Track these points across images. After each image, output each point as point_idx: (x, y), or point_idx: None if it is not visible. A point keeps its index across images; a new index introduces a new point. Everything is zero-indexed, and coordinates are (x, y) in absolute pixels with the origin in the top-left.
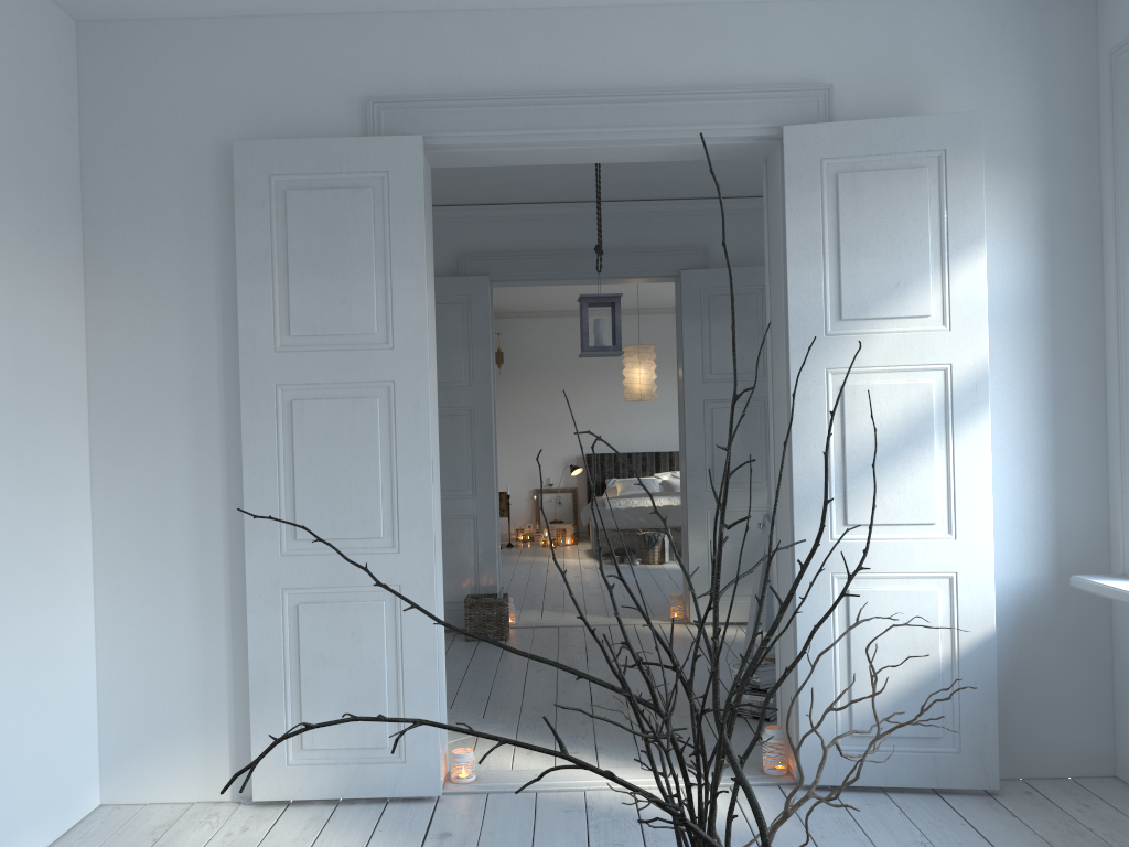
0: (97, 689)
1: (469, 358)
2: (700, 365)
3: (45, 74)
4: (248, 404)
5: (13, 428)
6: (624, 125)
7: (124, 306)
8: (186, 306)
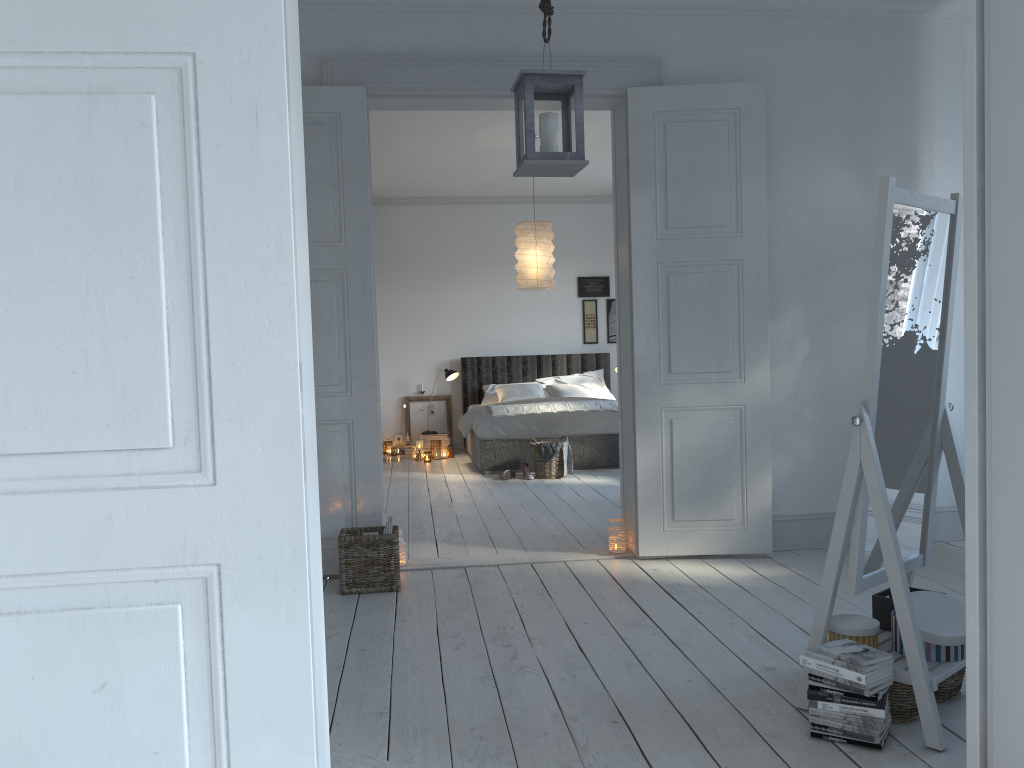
0: None
1: (339, 202)
2: (653, 216)
3: None
4: None
5: None
6: None
7: None
8: None
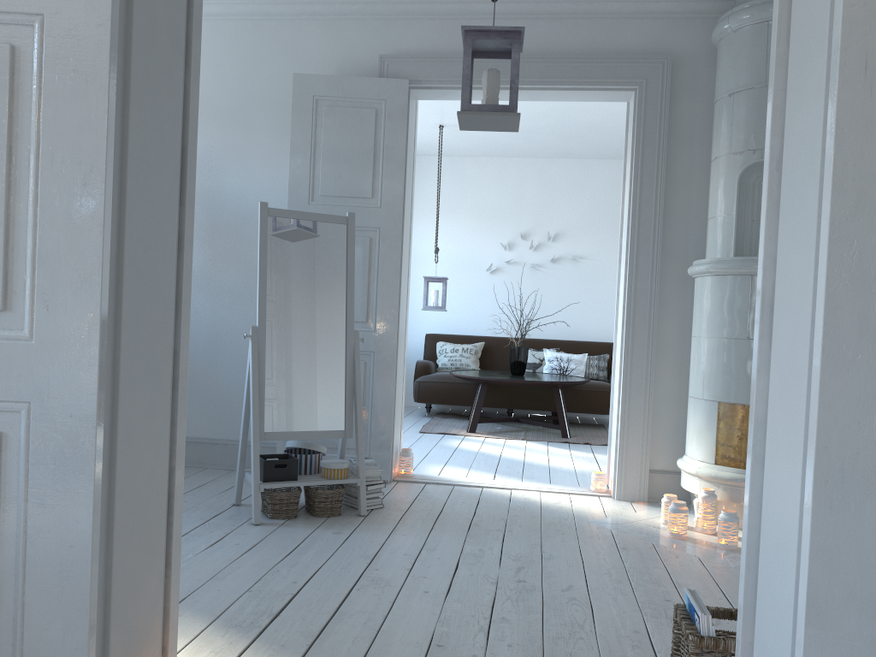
0: None
1: None
2: None
3: None
4: None
5: None
6: None
7: None
8: None
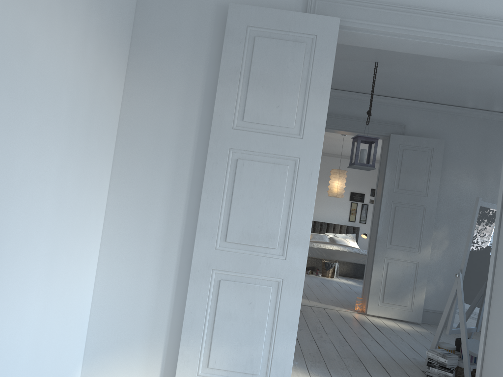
0: (90, 310)
1: None
2: (393, 183)
3: None
4: (211, 156)
5: (82, 144)
6: (456, 32)
7: (146, 88)
8: (183, 94)
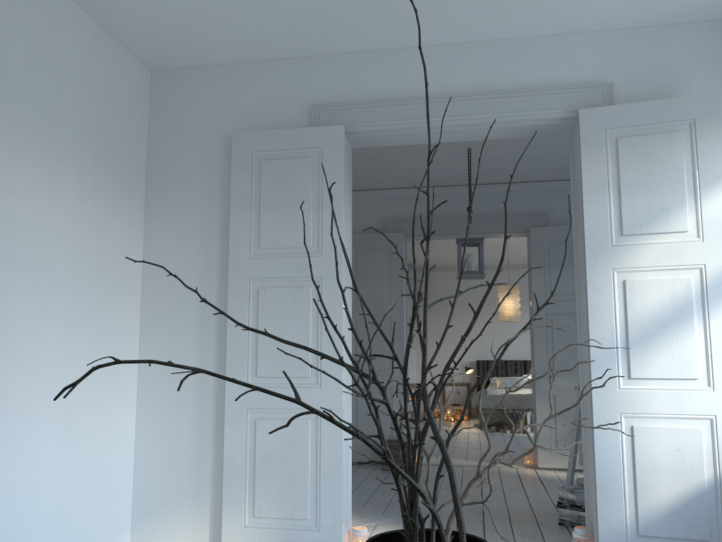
0: (134, 469)
1: (389, 285)
2: (543, 290)
3: (129, 97)
4: (232, 290)
5: (92, 297)
6: (472, 114)
7: (165, 232)
8: (201, 231)
